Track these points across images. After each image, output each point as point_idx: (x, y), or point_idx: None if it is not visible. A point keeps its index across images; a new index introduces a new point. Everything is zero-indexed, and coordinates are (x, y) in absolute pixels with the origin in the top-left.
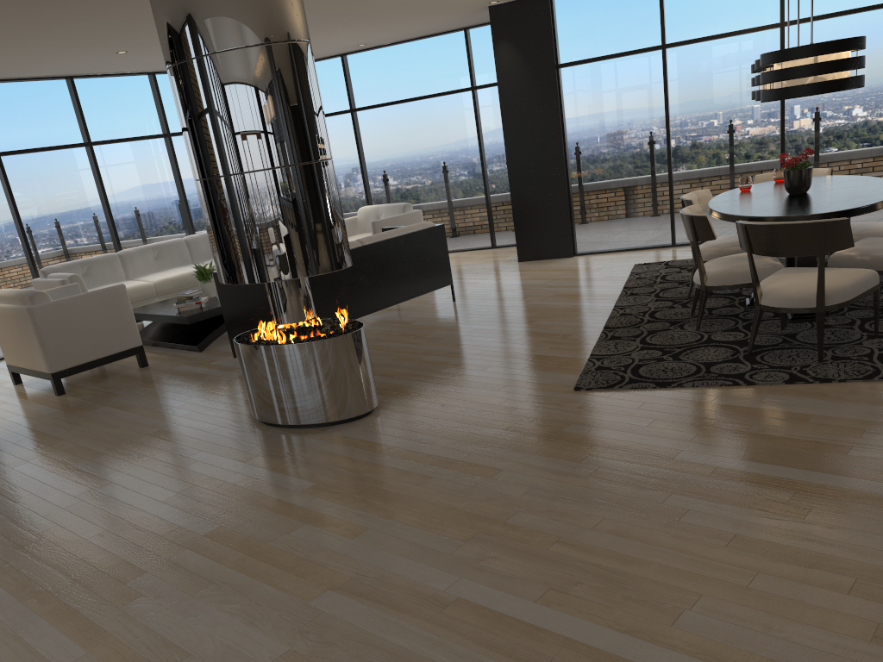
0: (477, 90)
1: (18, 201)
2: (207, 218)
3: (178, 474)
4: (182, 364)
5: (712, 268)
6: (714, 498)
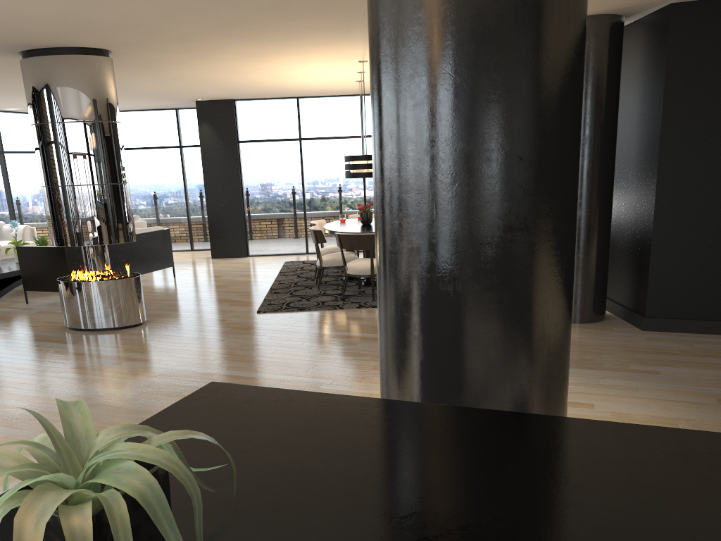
0: (183, 148)
1: None
2: (50, 208)
3: (32, 350)
4: None
5: (325, 258)
6: (323, 342)
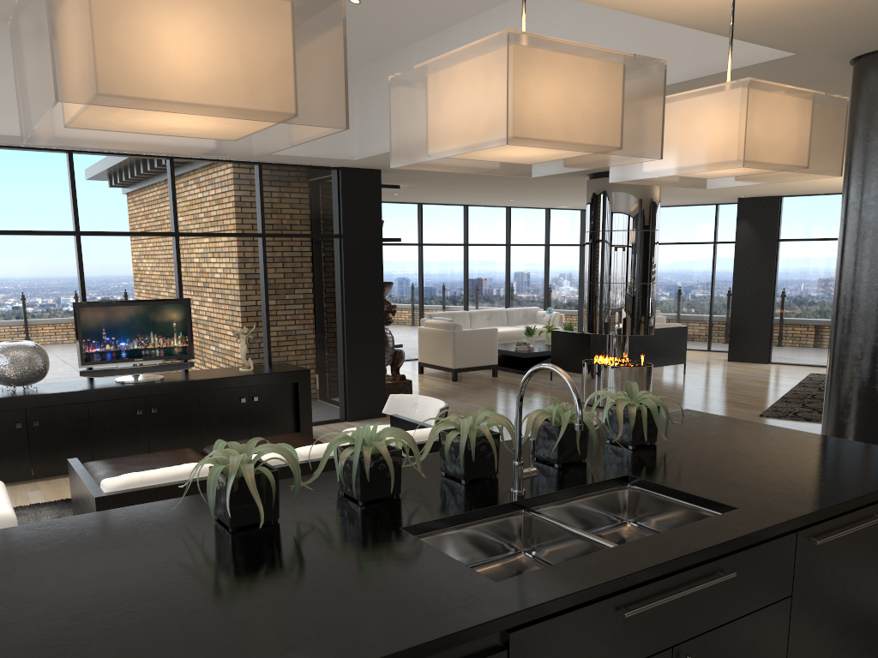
0: (717, 244)
1: (424, 272)
2: (588, 300)
3: None
4: (518, 378)
5: None
6: None
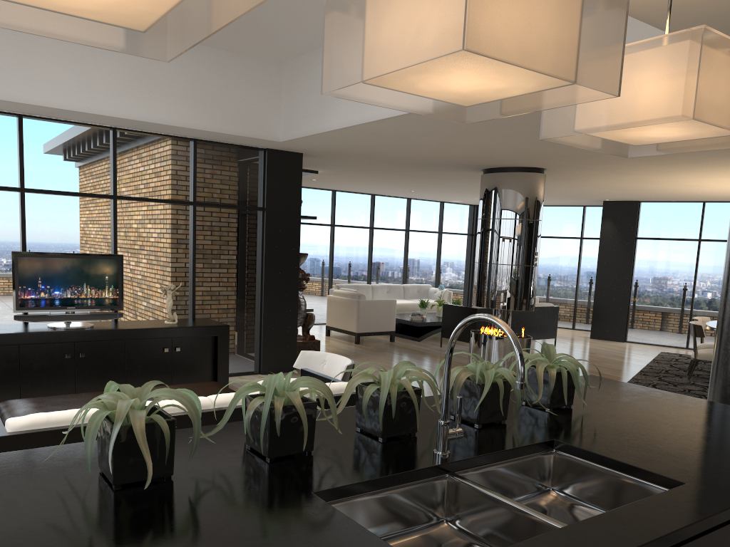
0: (583, 239)
1: (334, 249)
2: (478, 278)
3: None
4: (412, 344)
5: (701, 351)
6: None
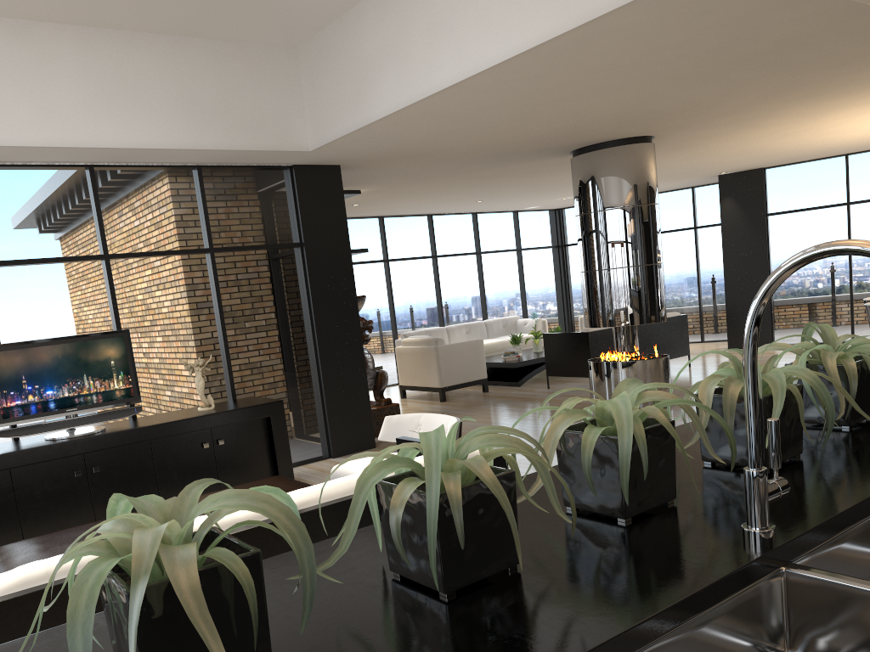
0: (698, 229)
1: (393, 290)
2: (587, 292)
3: None
4: (512, 391)
5: None
6: None
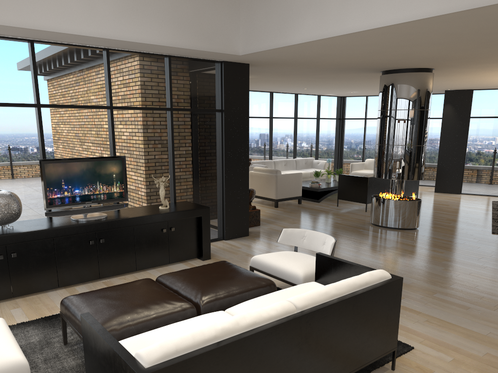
0: None
1: None
2: (379, 156)
3: (361, 233)
4: (316, 205)
5: None
6: None
